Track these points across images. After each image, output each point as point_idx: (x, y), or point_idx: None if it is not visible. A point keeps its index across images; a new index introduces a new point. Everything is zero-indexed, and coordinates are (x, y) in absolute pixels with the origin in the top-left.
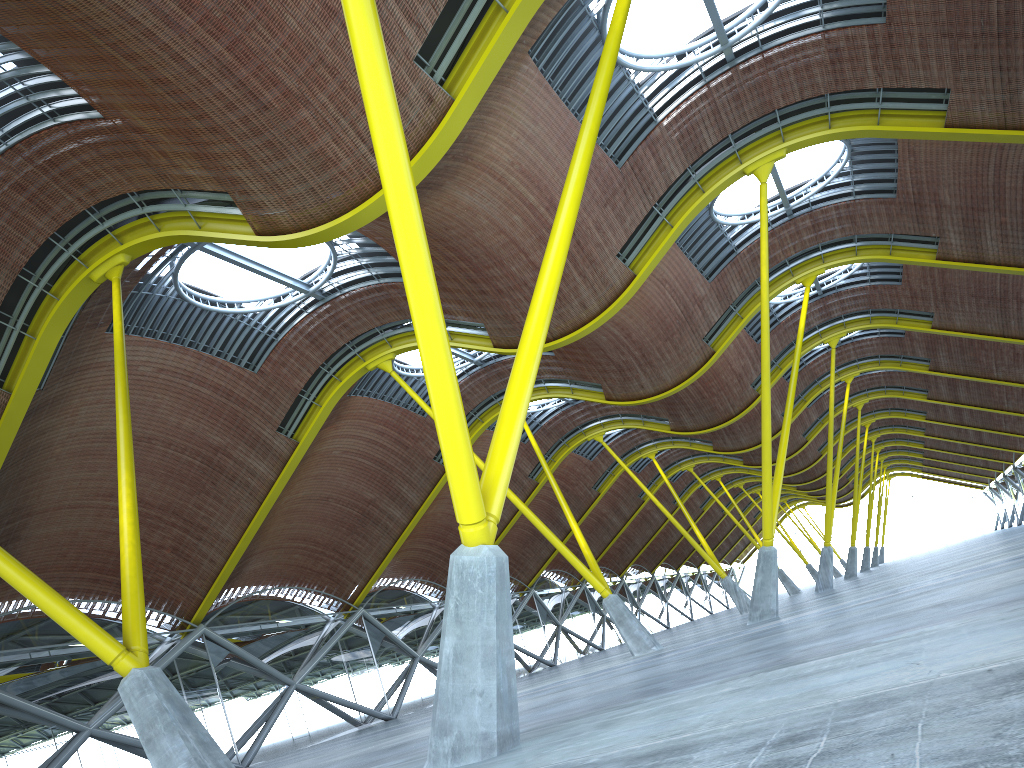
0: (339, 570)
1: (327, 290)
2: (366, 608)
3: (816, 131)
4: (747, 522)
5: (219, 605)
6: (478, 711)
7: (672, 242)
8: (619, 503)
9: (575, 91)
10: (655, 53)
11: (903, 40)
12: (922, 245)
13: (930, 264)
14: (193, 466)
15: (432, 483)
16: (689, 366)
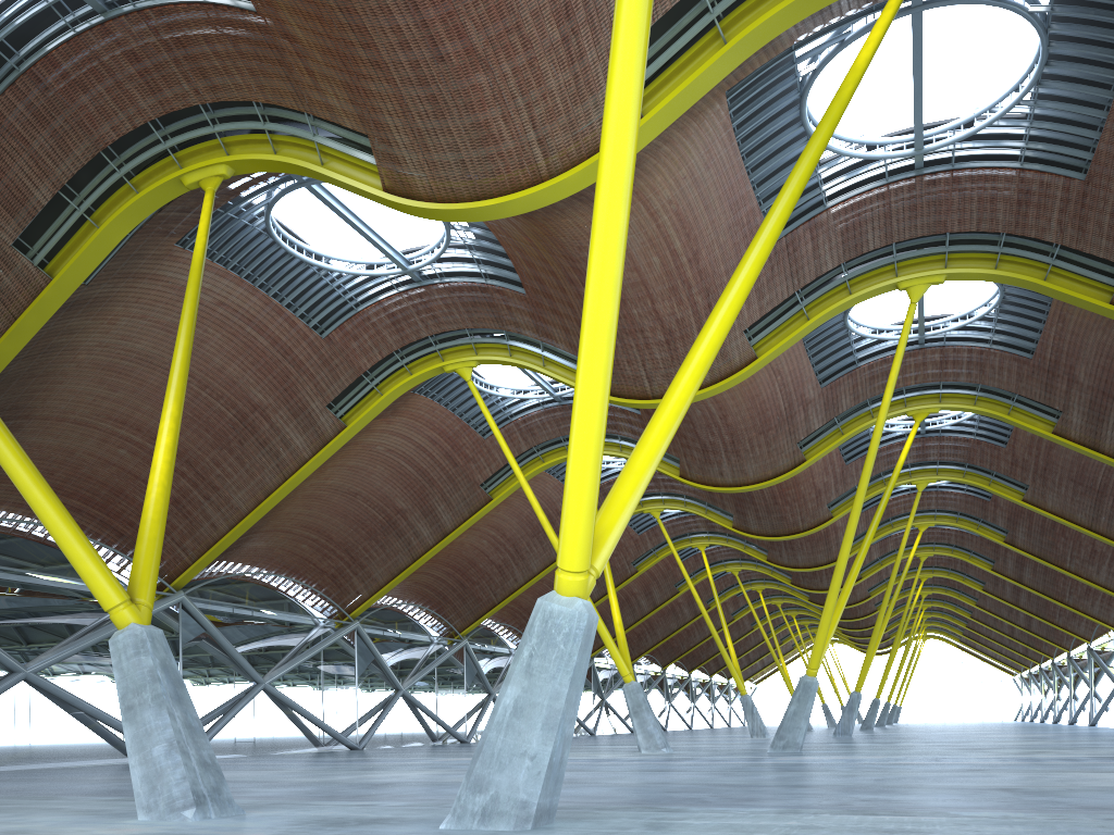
0: (345, 574)
1: (426, 273)
2: (362, 623)
3: (981, 267)
4: (777, 643)
5: (205, 575)
6: (524, 776)
7: (804, 335)
8: (653, 587)
9: (754, 148)
10: (846, 136)
11: (1096, 203)
12: (1042, 414)
13: (1045, 436)
14: (224, 418)
15: (471, 510)
16: (775, 467)
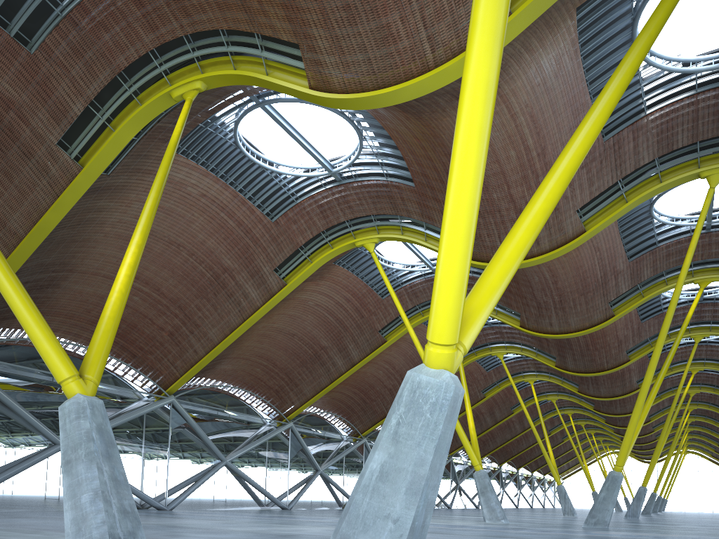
0: (284, 390)
1: (345, 175)
2: (295, 423)
3: None
4: (581, 451)
5: (190, 386)
6: (386, 538)
7: (622, 214)
8: (495, 409)
9: (592, 67)
10: (666, 55)
11: None
12: None
13: None
14: (204, 276)
15: (372, 348)
16: (591, 320)
